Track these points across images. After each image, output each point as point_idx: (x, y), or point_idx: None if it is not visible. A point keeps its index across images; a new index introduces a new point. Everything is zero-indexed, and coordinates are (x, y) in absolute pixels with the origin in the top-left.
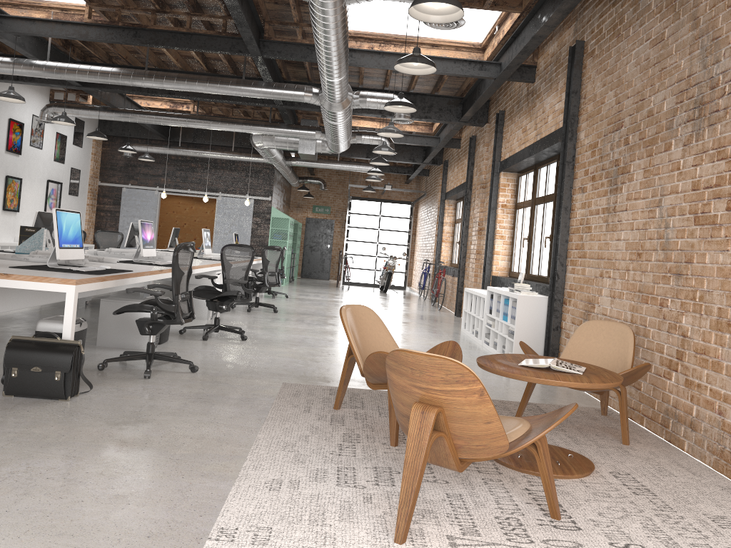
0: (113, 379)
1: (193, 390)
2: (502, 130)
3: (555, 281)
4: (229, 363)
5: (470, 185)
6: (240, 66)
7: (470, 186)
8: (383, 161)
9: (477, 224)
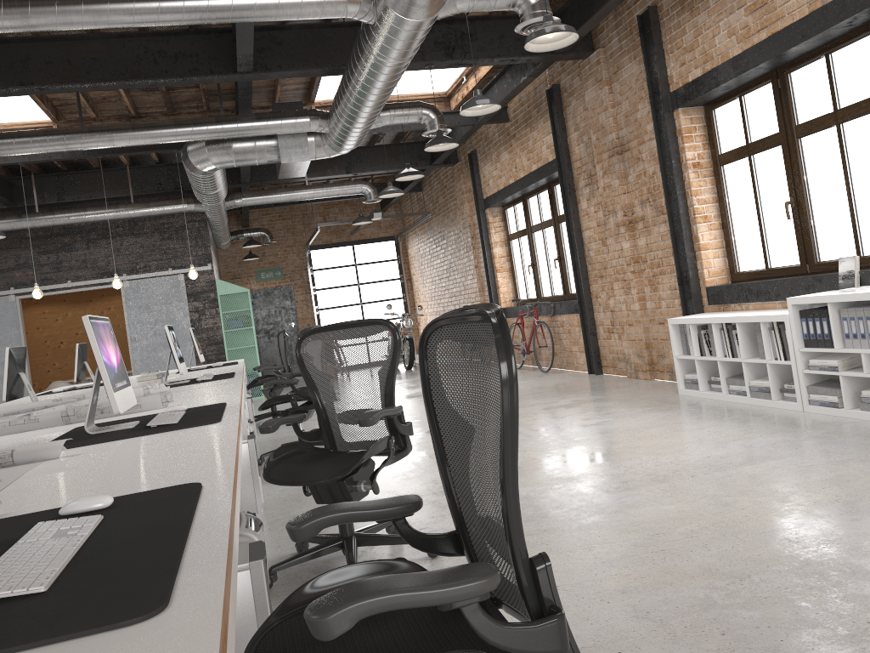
0: None
1: None
2: (661, 40)
3: None
4: None
5: (568, 164)
6: None
7: (568, 165)
8: (451, 140)
9: (623, 215)
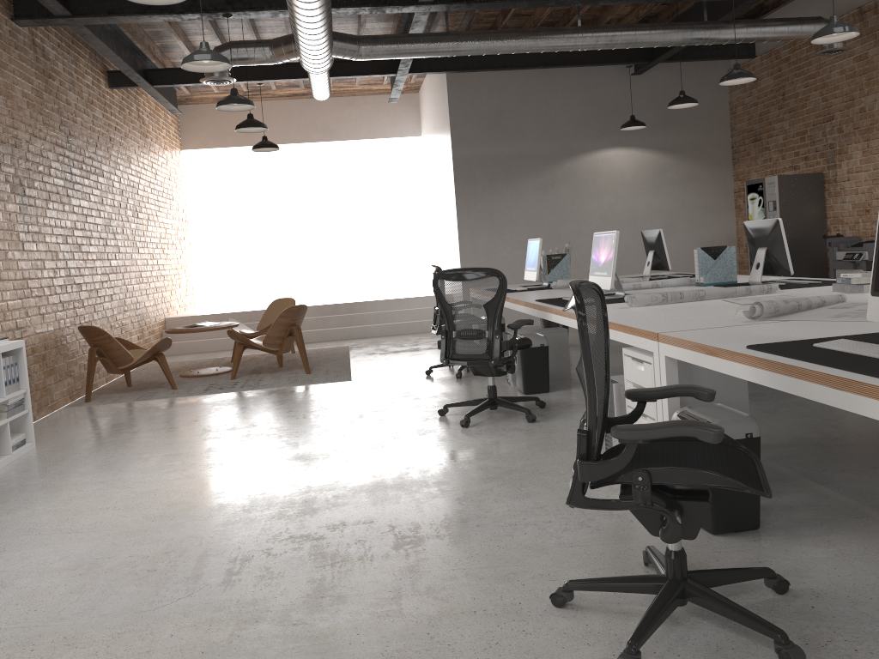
0: None
1: (408, 367)
2: None
3: None
4: (412, 385)
5: None
6: None
7: None
8: None
9: None
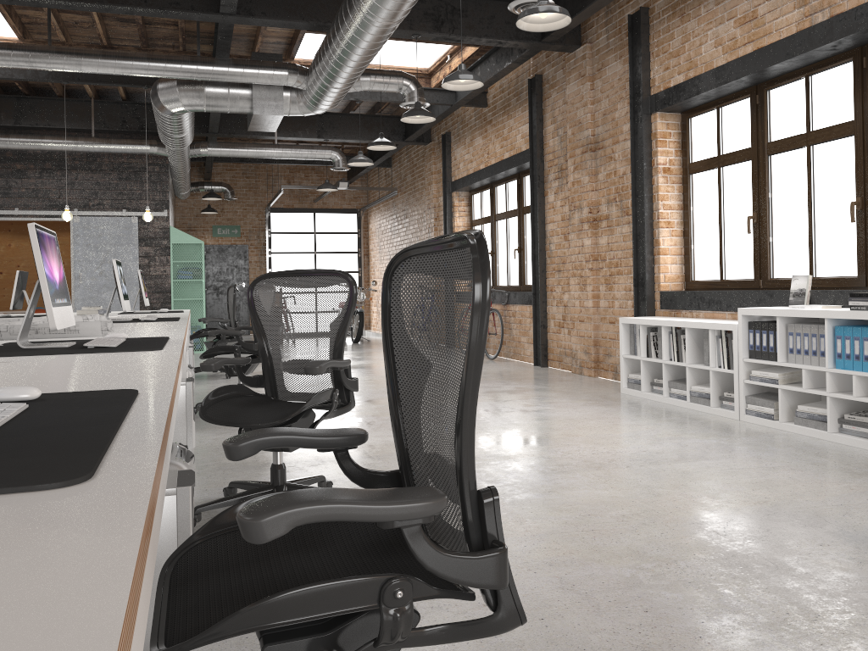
0: None
1: None
2: (649, 42)
3: None
4: None
5: (540, 155)
6: None
7: (540, 156)
8: (428, 113)
9: (588, 211)
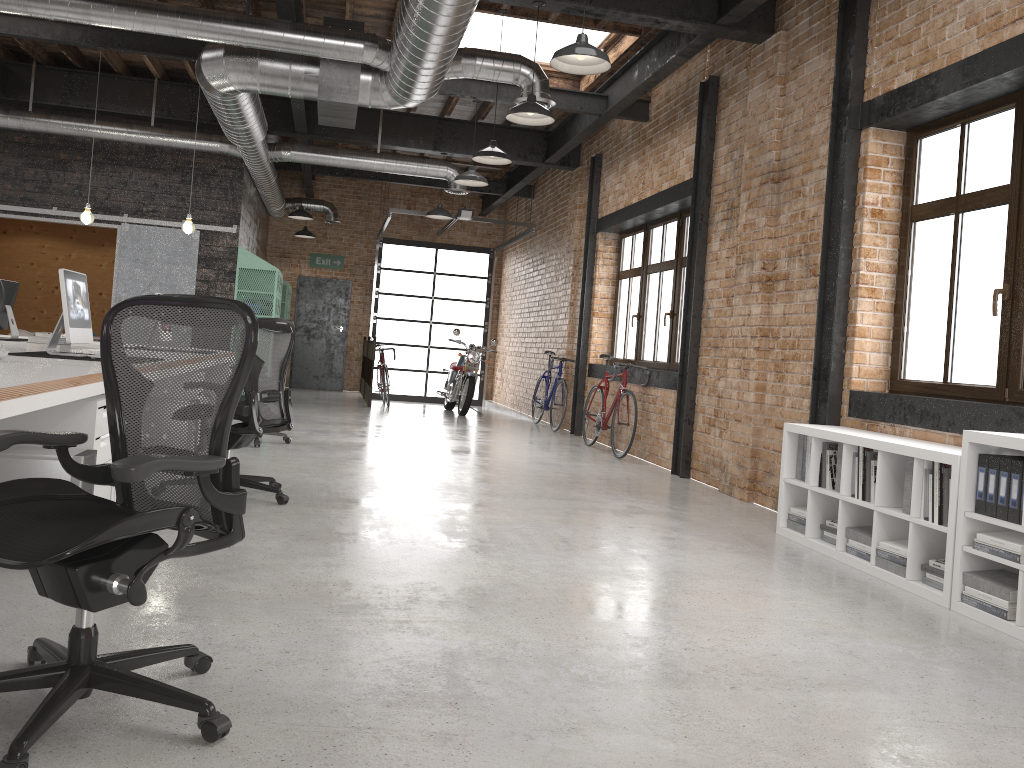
0: None
1: None
2: (868, 25)
3: None
4: None
5: (707, 187)
6: None
7: (706, 188)
8: (544, 111)
9: (761, 267)
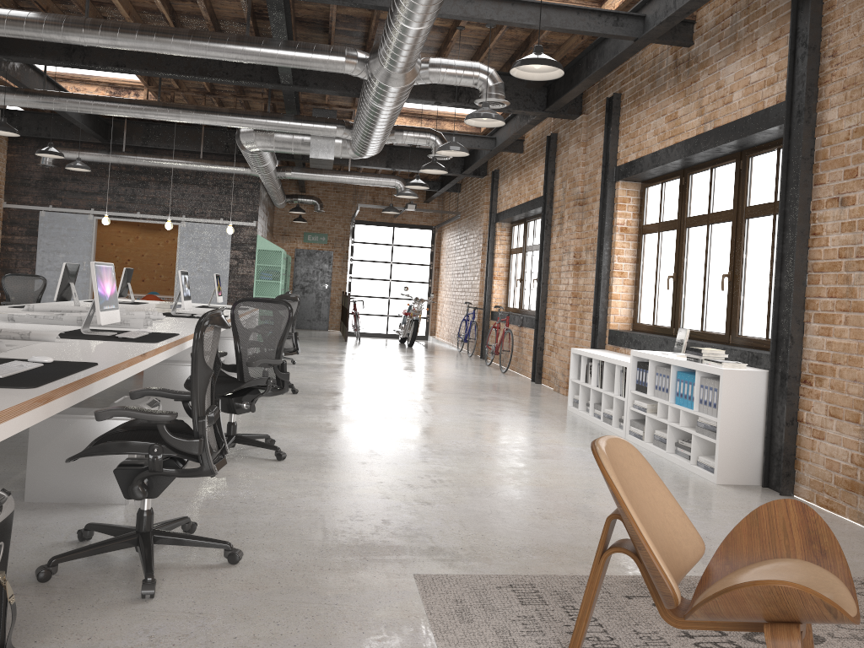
0: (76, 611)
1: (258, 630)
2: (619, 122)
3: (783, 347)
4: (287, 526)
5: (550, 202)
6: (226, 27)
7: (550, 203)
8: (440, 168)
9: (573, 256)
